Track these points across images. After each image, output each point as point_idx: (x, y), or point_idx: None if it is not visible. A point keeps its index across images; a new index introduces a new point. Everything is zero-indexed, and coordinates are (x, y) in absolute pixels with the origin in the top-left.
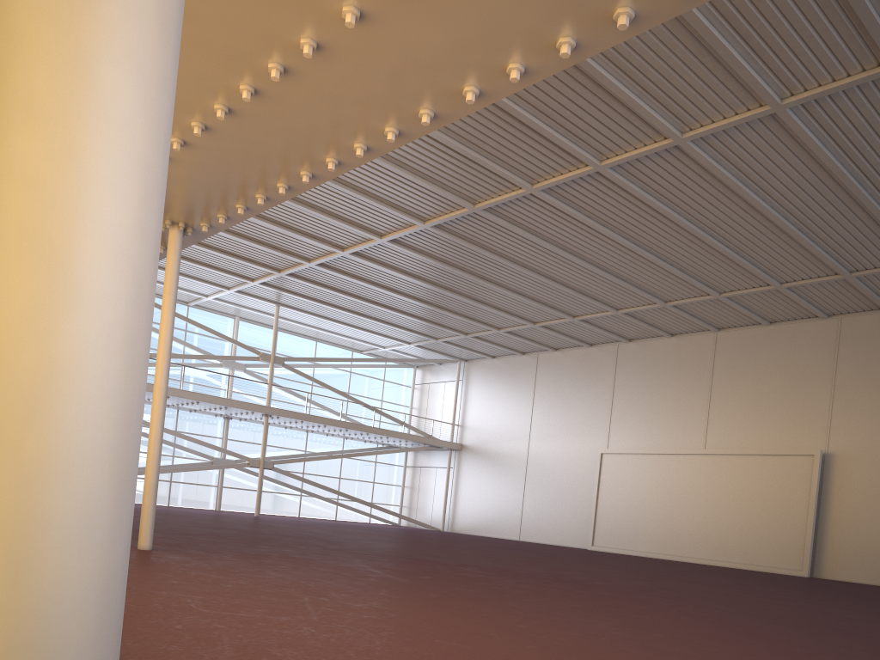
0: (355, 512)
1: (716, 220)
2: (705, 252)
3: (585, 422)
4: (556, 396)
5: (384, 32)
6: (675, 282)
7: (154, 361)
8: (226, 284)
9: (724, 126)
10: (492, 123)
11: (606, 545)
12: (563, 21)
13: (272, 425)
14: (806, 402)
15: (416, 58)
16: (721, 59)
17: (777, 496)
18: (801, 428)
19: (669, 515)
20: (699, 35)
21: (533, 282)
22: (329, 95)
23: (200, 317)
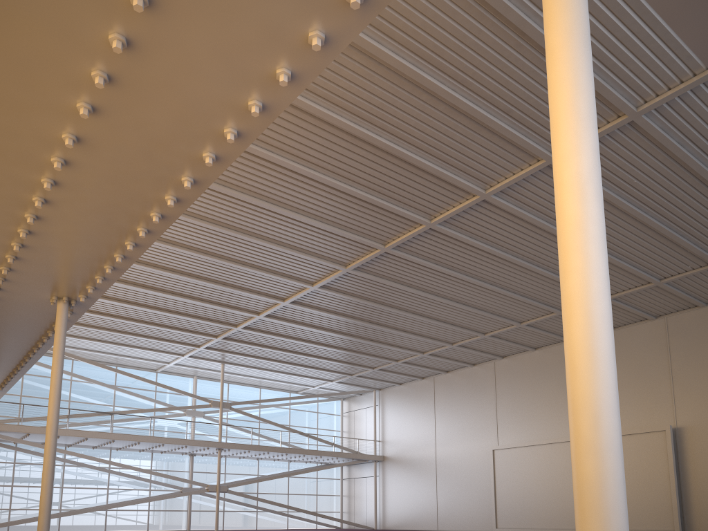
0: (303, 521)
1: (536, 253)
2: (537, 279)
3: (477, 426)
4: (452, 408)
5: (118, 119)
6: (522, 306)
7: (131, 417)
8: (180, 351)
9: (515, 180)
10: (339, 203)
11: (507, 526)
12: (242, 87)
13: (229, 457)
14: (651, 388)
15: (153, 136)
16: (495, 130)
17: (641, 468)
18: (651, 409)
19: (555, 494)
20: (471, 115)
21: (411, 320)
22: (109, 177)
23: (167, 380)
